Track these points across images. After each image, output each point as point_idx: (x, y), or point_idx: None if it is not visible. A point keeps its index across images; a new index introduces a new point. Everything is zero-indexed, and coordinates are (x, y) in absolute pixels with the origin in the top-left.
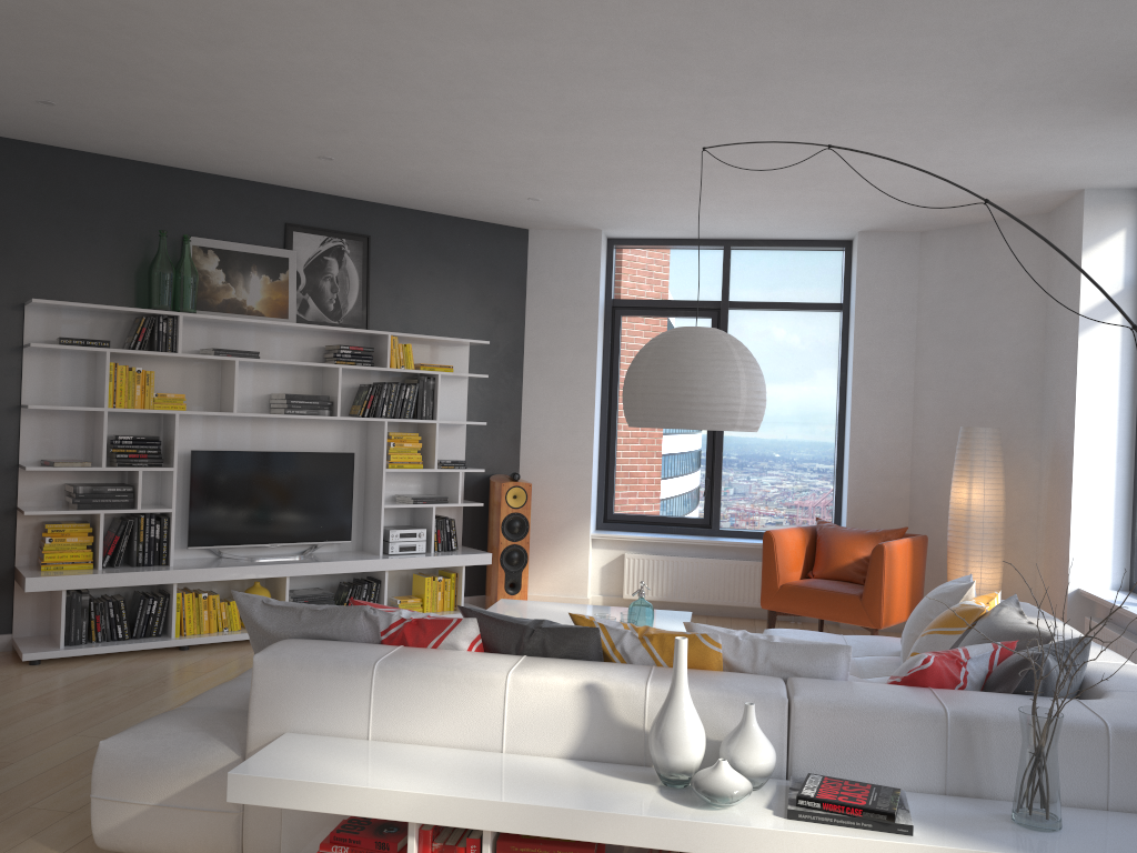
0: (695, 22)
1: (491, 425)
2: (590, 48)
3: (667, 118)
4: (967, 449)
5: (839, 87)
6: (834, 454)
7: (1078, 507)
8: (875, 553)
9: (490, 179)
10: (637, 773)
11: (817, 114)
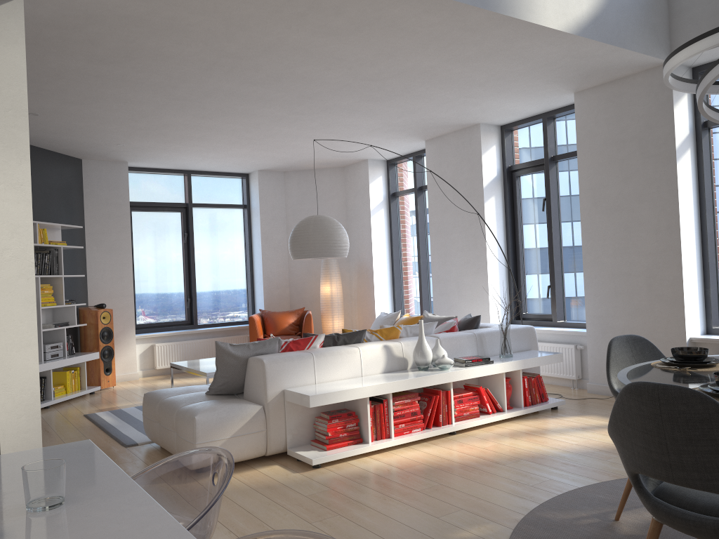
0: (331, 92)
1: (73, 278)
2: (278, 92)
3: (261, 119)
4: (328, 269)
5: (343, 117)
6: (247, 280)
7: (376, 288)
8: (307, 318)
9: (116, 133)
10: (409, 370)
11: (320, 125)
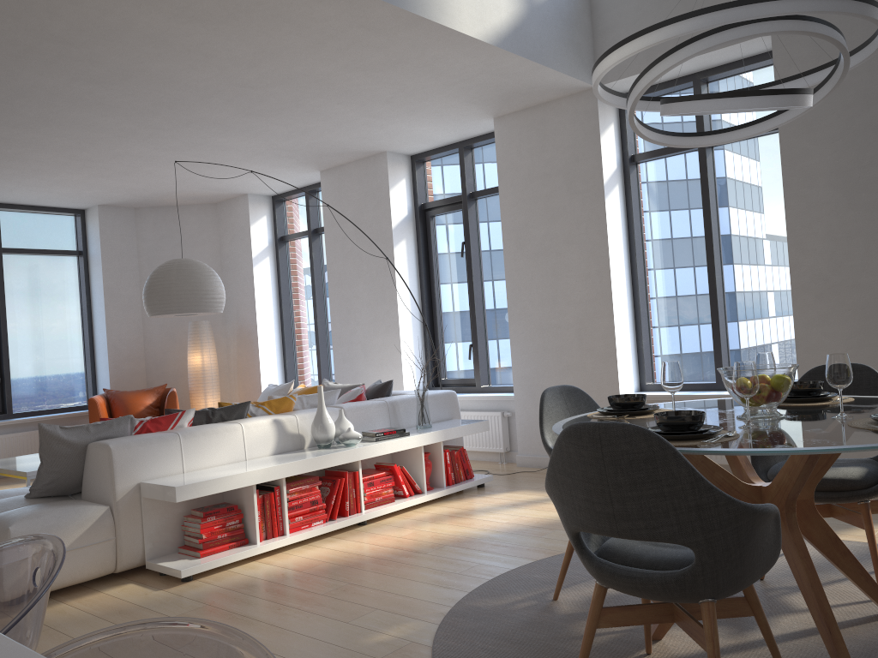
0: (198, 100)
1: None
2: (125, 96)
3: (101, 133)
4: (198, 333)
5: (214, 136)
6: (85, 351)
7: (262, 356)
8: (171, 397)
9: None
10: (306, 450)
11: (183, 145)
